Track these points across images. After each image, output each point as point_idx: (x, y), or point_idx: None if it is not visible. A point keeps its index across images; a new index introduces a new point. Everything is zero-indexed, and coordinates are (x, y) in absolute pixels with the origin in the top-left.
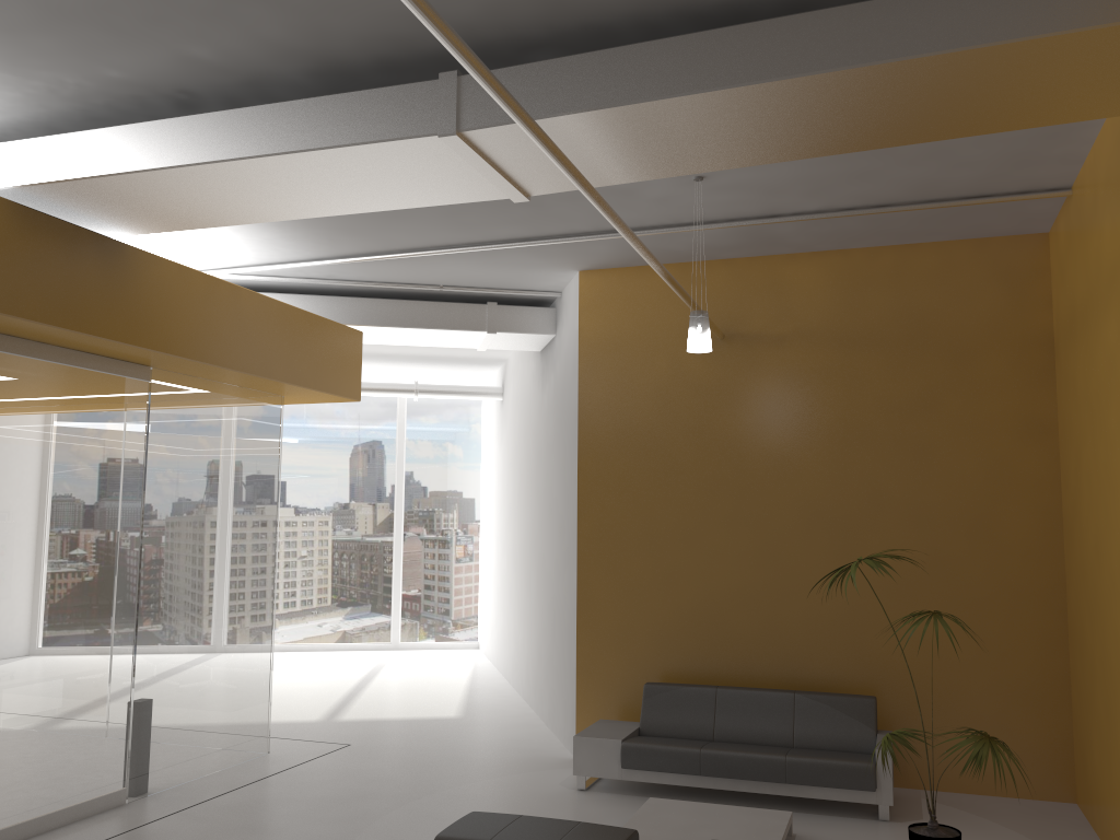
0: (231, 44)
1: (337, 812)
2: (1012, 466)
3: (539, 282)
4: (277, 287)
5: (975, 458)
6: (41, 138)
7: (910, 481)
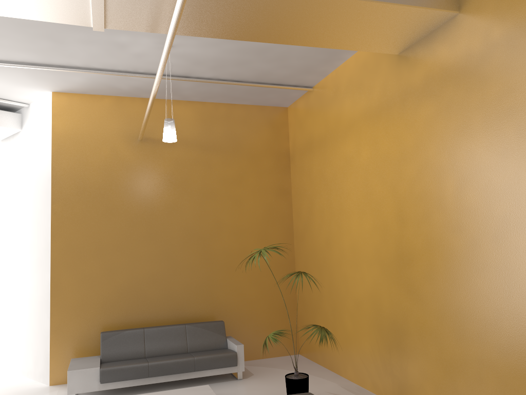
0: None
1: None
2: (274, 209)
3: (19, 95)
4: None
5: (260, 205)
6: None
7: (233, 216)
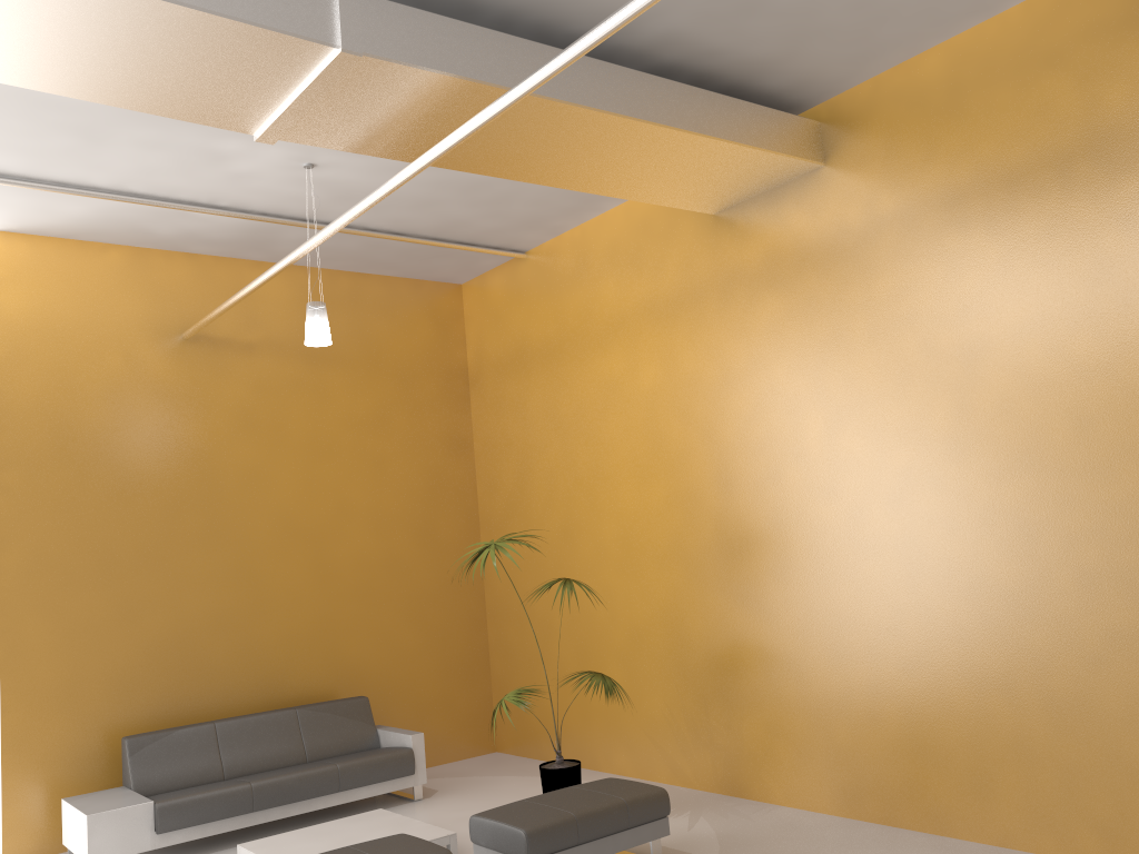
0: None
1: None
2: (445, 476)
3: None
4: None
5: (419, 470)
6: None
7: (371, 491)
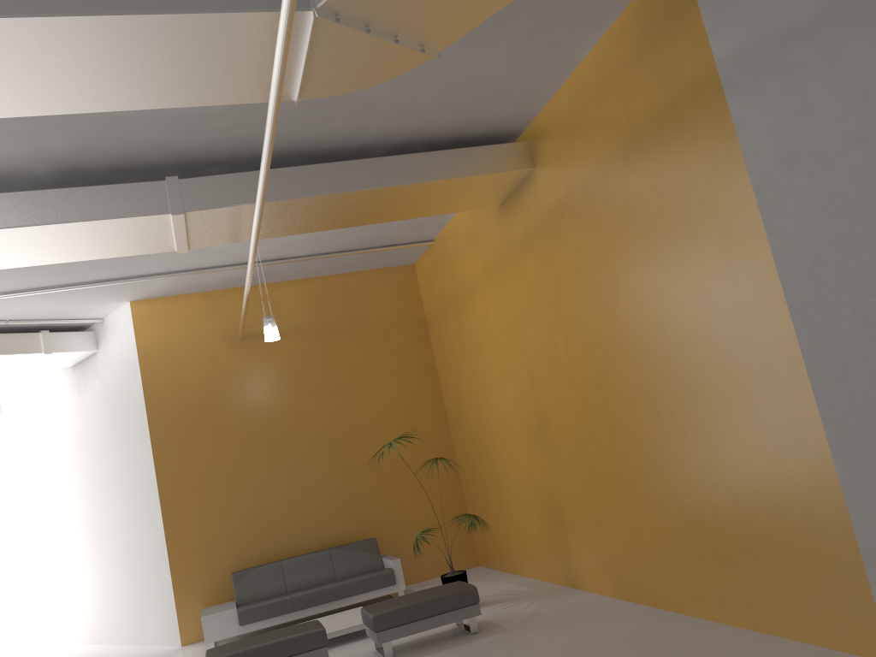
0: (14, 152)
1: None
2: (418, 391)
3: (92, 312)
4: None
5: (399, 390)
6: None
7: (368, 409)
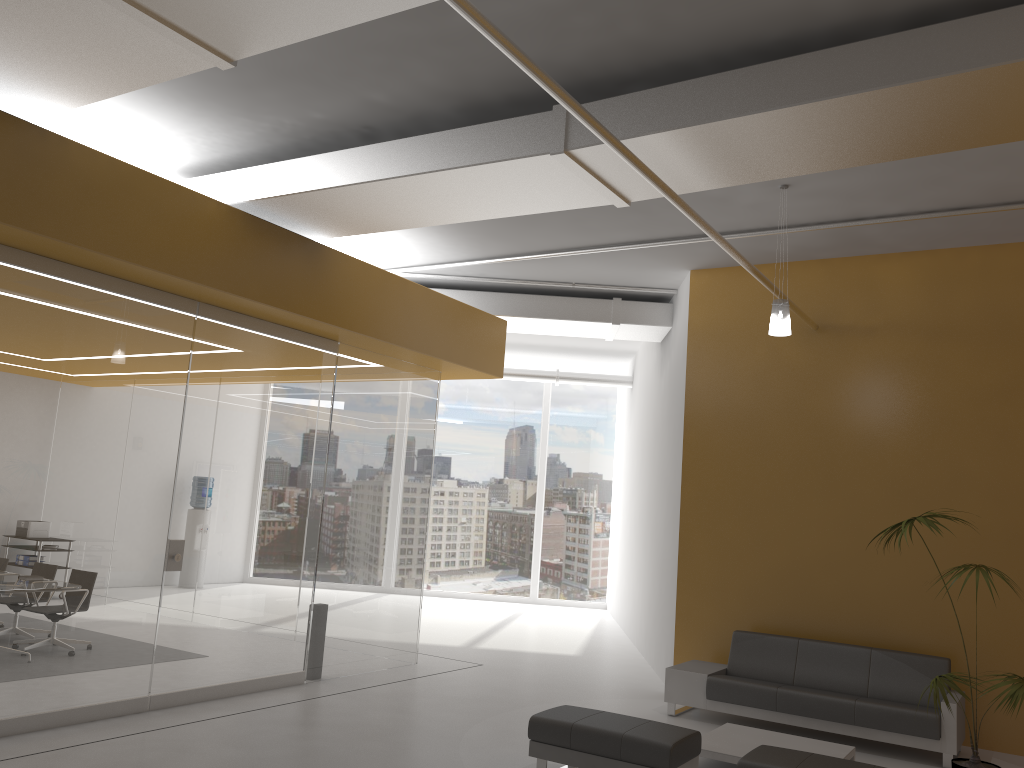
0: (400, 90)
1: (463, 706)
2: None
3: (657, 280)
4: (440, 283)
5: None
6: (266, 165)
7: (991, 462)
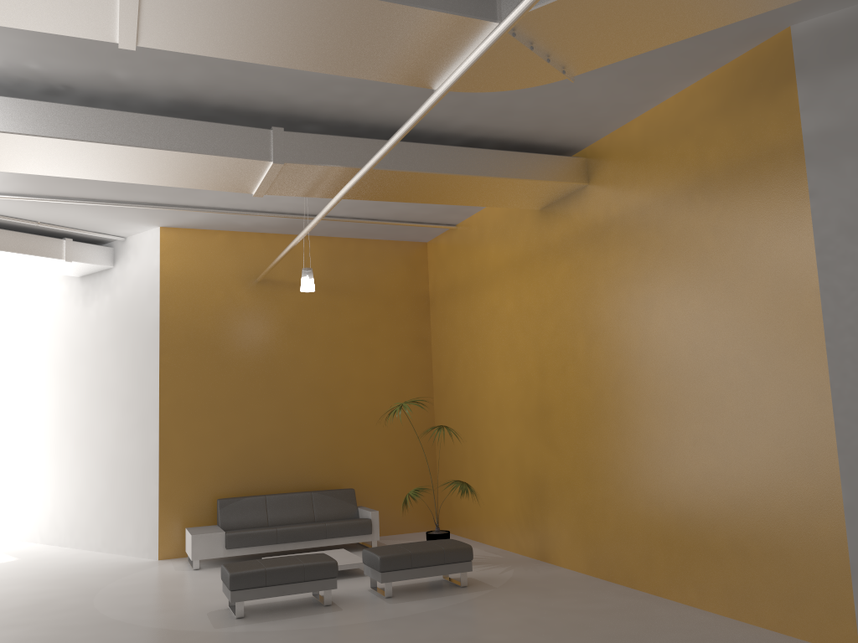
0: (149, 77)
1: (53, 608)
2: (411, 361)
3: (120, 230)
4: None
5: (395, 357)
6: None
7: (364, 369)
